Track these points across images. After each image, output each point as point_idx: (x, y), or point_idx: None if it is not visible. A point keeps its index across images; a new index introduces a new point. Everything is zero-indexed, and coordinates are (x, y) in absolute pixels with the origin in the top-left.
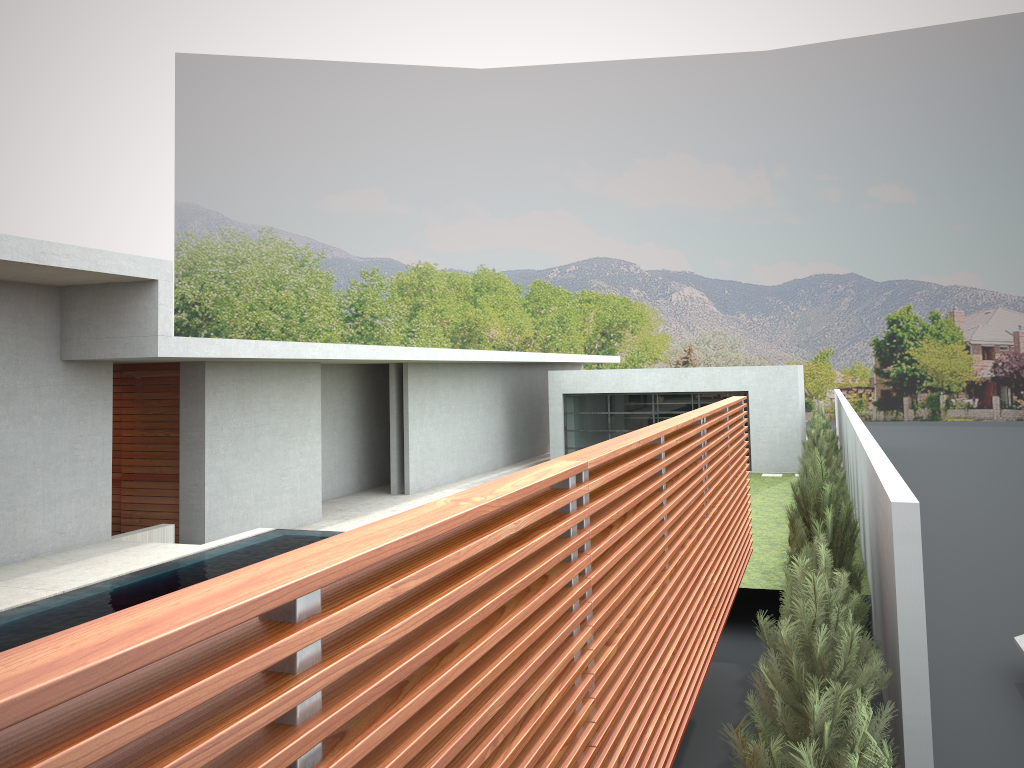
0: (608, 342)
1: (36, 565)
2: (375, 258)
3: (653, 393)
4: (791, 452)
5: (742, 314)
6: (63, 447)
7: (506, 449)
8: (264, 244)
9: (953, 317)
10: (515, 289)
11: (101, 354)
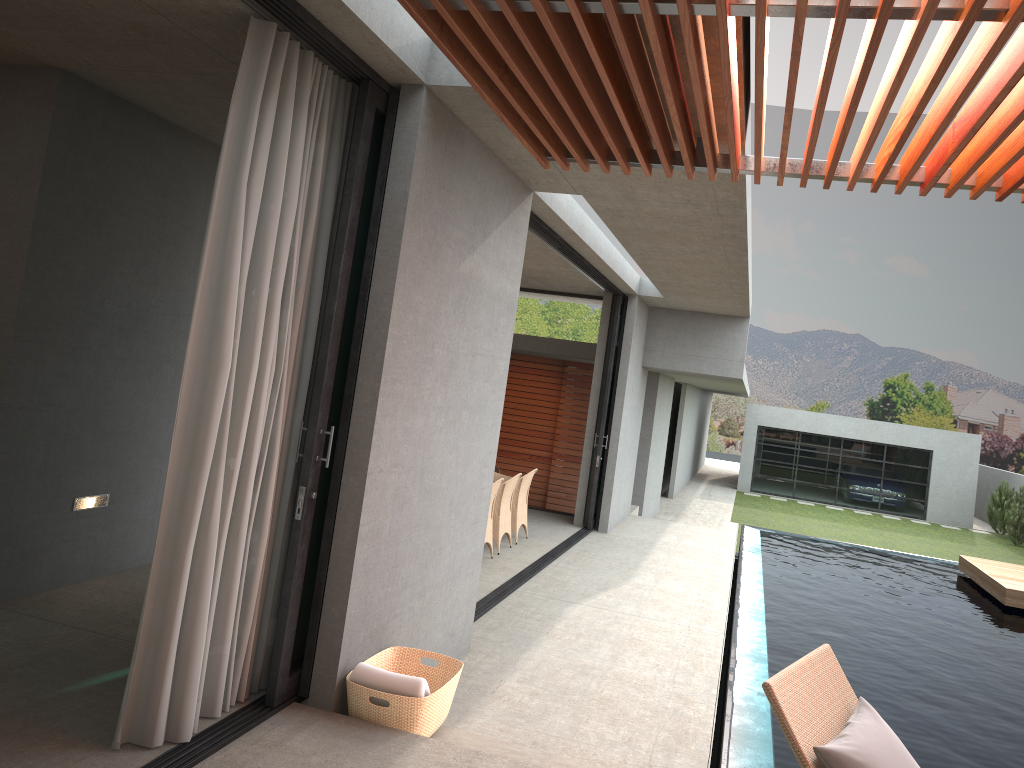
0: None
1: (640, 530)
2: None
3: (843, 438)
4: (965, 509)
5: (749, 355)
6: (633, 436)
7: (691, 466)
8: None
9: (946, 391)
10: None
11: (684, 367)
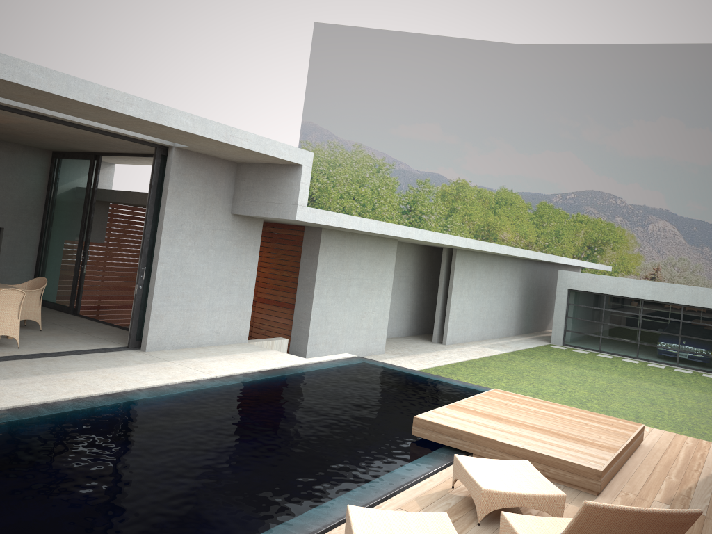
0: (592, 254)
1: (199, 352)
2: (428, 172)
3: (643, 299)
4: None
5: (705, 247)
6: (225, 274)
7: (517, 323)
8: (355, 154)
9: None
10: (526, 206)
11: (258, 213)
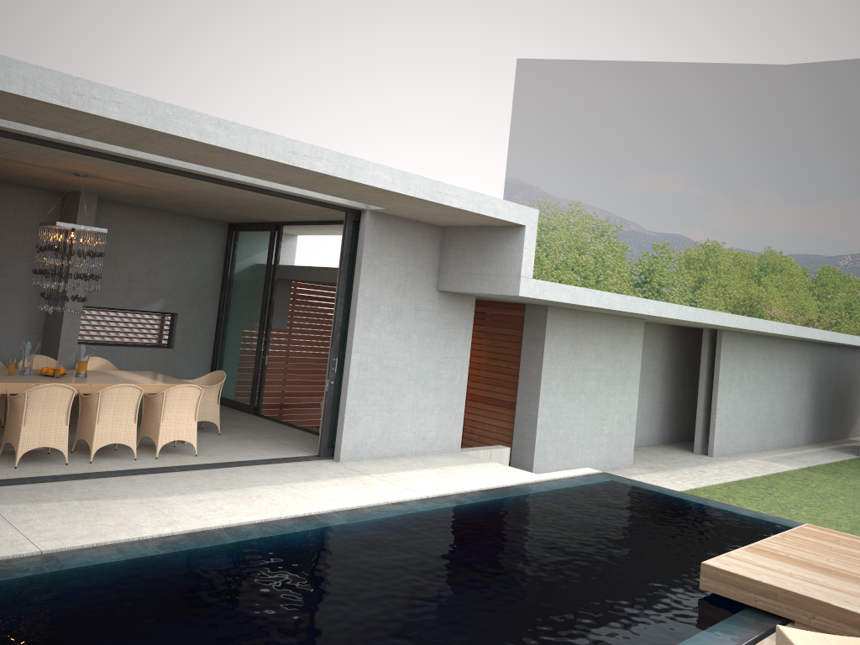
0: None
1: (403, 464)
2: (666, 233)
3: None
4: None
5: None
6: (431, 365)
7: (808, 428)
8: (572, 215)
9: None
10: (801, 272)
11: (470, 288)
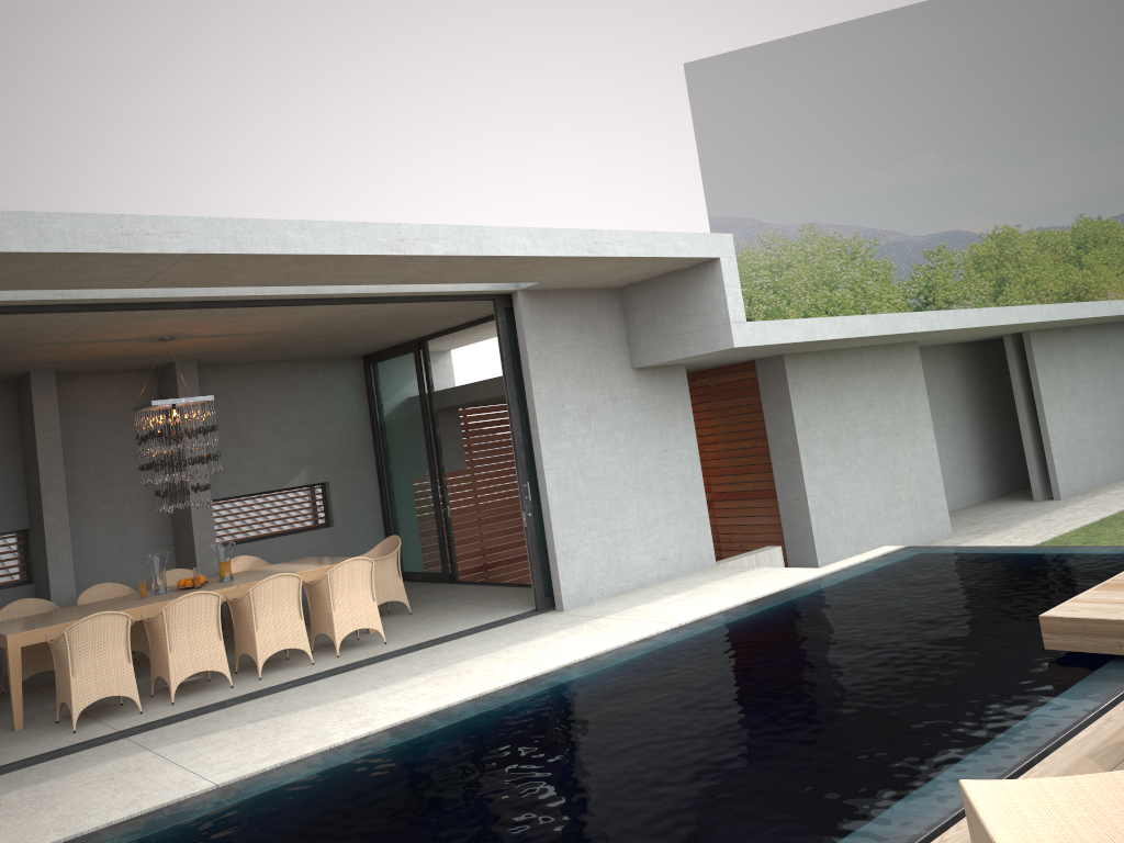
0: None
1: (645, 595)
2: (938, 233)
3: None
4: None
5: None
6: (650, 464)
7: None
8: (807, 243)
9: None
10: None
11: (672, 355)
